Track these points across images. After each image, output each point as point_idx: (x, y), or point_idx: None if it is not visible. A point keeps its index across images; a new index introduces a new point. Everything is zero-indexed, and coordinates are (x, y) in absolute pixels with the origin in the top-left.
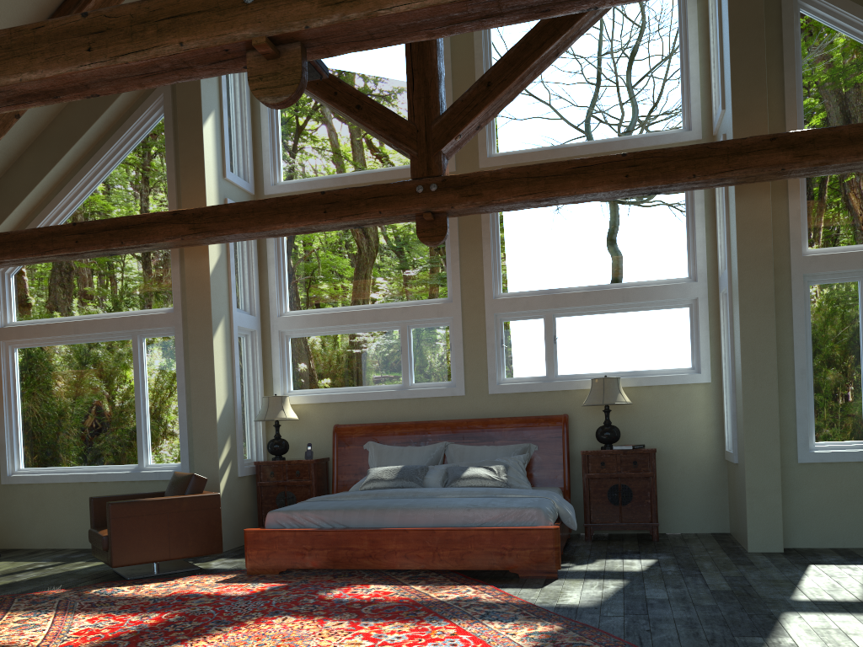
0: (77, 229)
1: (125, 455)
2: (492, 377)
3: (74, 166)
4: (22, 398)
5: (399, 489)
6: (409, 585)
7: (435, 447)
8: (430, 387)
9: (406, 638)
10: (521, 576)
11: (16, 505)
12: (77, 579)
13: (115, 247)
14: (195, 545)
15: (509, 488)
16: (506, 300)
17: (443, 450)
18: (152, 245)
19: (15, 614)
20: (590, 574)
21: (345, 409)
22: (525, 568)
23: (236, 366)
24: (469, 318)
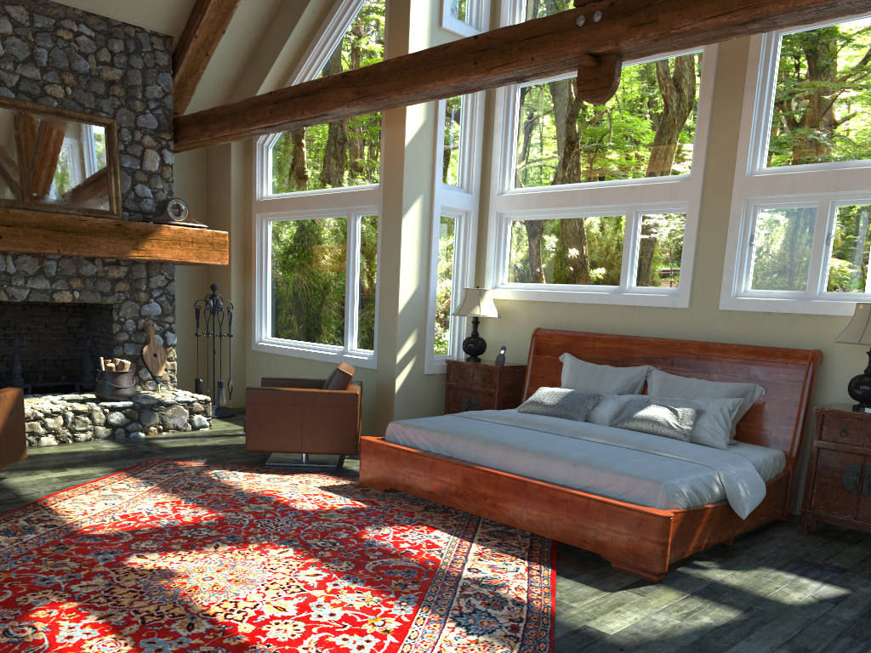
0: (272, 99)
1: (337, 336)
2: (726, 288)
3: (314, 28)
4: (271, 270)
5: (552, 418)
6: (471, 543)
7: (632, 371)
8: (649, 294)
9: (338, 618)
10: (613, 567)
11: (260, 371)
12: (236, 454)
13: (297, 117)
14: (327, 443)
15: (687, 442)
16: (764, 178)
17: (644, 376)
18: (329, 114)
19: (128, 481)
20: (710, 590)
21: (552, 310)
22: (619, 558)
23: (433, 252)
24: (709, 204)
